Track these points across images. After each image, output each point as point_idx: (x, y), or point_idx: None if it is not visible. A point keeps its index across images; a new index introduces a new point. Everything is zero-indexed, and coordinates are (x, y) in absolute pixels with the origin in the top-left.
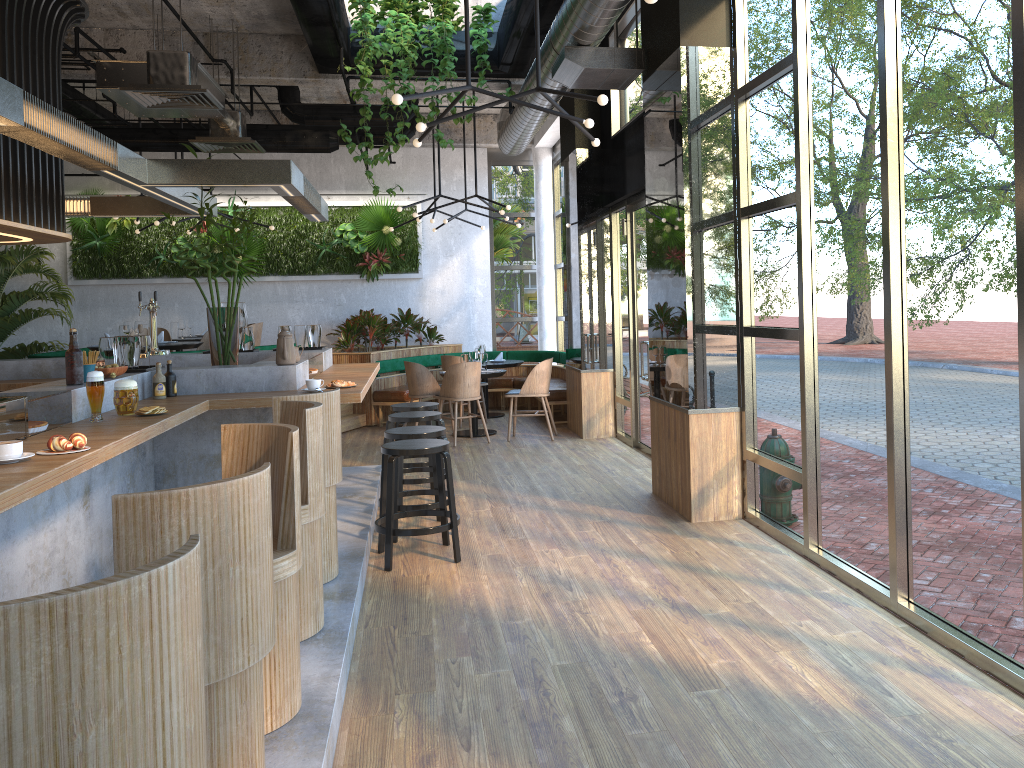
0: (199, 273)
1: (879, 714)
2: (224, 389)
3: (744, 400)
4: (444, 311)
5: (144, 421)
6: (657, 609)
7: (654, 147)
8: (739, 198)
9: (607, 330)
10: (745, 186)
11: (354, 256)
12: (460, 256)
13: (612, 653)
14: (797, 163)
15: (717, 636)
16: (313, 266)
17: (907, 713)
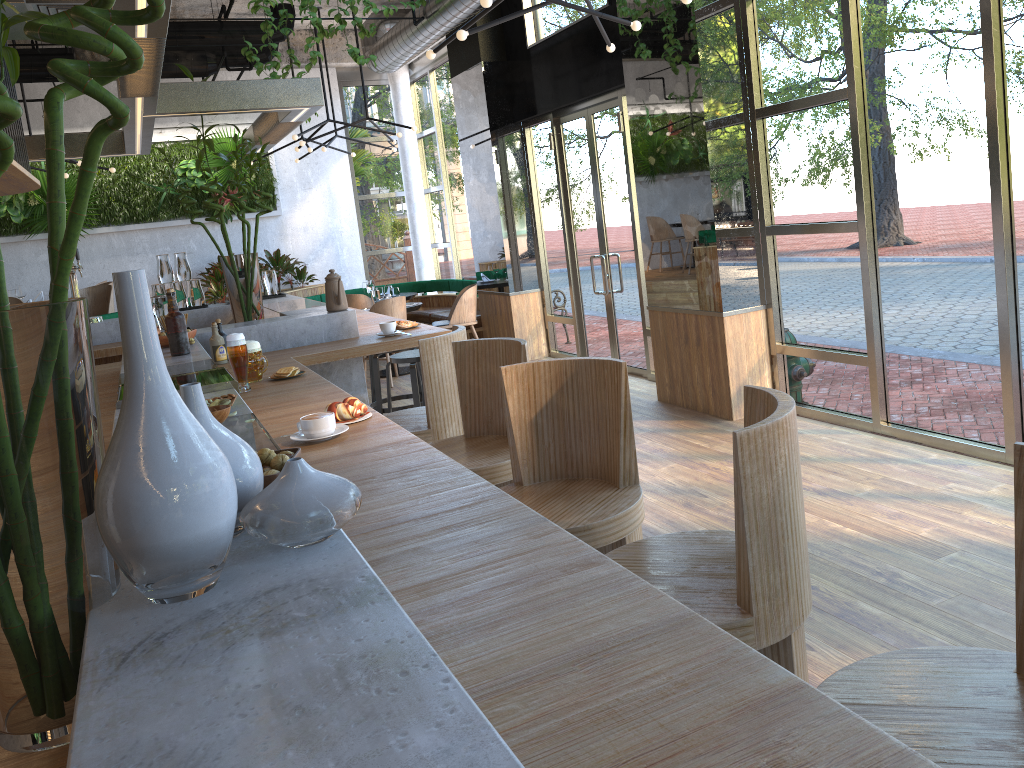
0: (13, 231)
1: None
2: (280, 345)
3: (770, 297)
4: (310, 249)
5: (308, 383)
6: (809, 498)
7: (642, 52)
8: (753, 99)
9: (531, 250)
10: (757, 87)
11: (201, 197)
12: (320, 188)
13: (822, 542)
14: (849, 59)
15: (893, 510)
16: (154, 212)
17: None
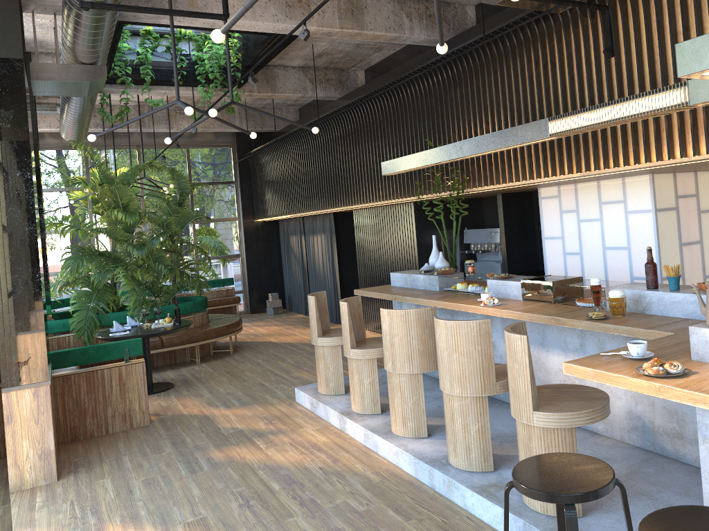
0: None
1: (95, 525)
2: None
3: None
4: None
5: (563, 315)
6: None
7: None
8: None
9: None
10: None
11: None
12: None
13: None
14: None
15: None
16: None
17: (77, 529)
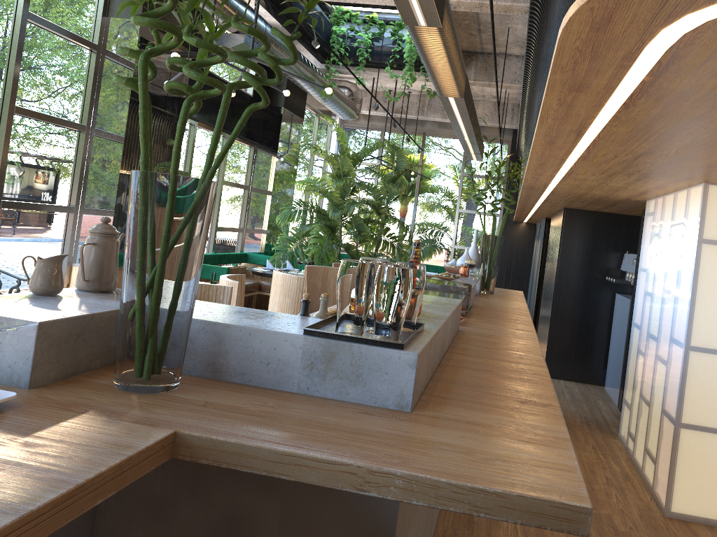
0: None
1: None
2: None
3: None
4: None
5: None
6: None
7: None
8: None
9: None
10: None
11: None
12: None
13: None
14: None
15: None
16: None
17: None
